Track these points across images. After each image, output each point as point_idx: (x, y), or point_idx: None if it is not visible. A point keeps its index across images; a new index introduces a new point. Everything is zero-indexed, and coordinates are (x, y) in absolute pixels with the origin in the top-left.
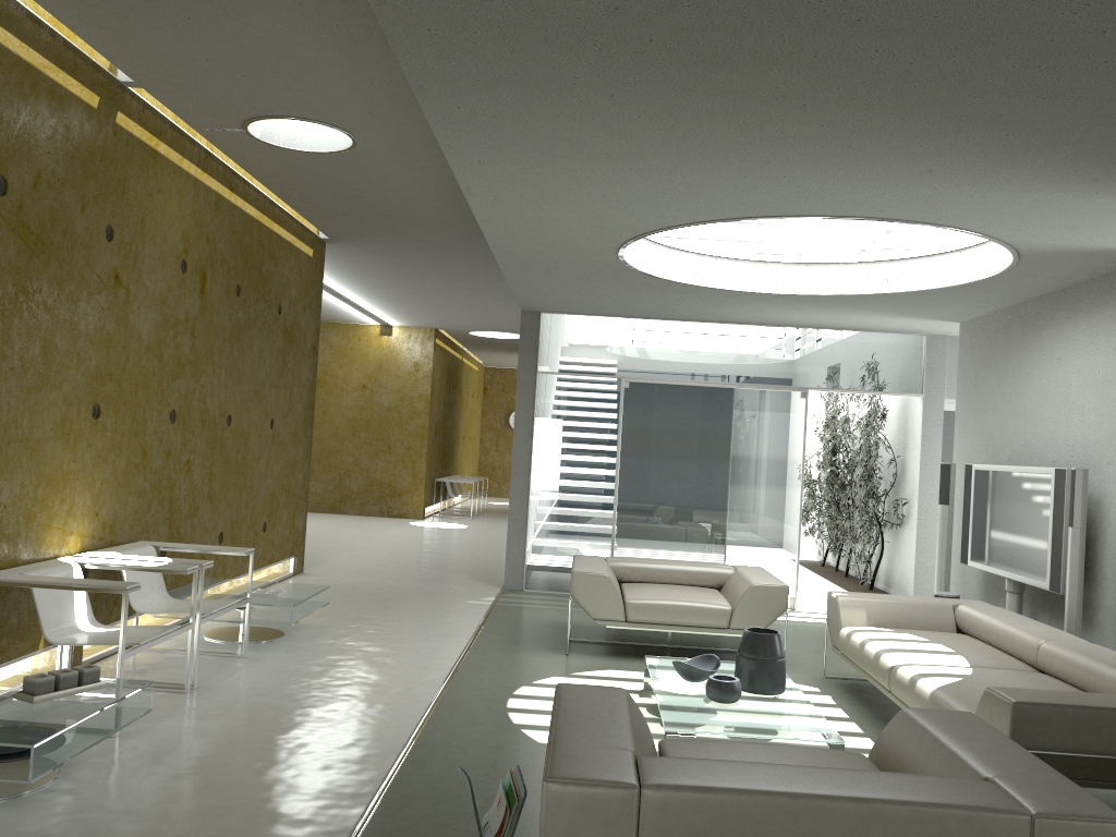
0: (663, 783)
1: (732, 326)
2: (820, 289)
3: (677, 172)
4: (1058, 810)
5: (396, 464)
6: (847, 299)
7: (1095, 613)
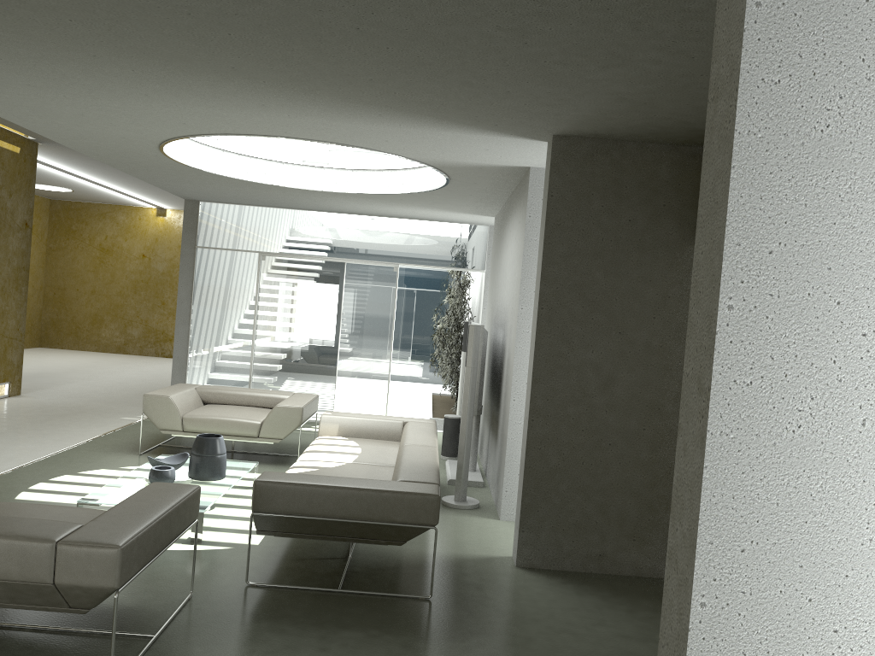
0: None
1: (345, 215)
2: (361, 189)
3: (100, 100)
4: (80, 539)
5: (168, 317)
6: (387, 197)
7: (498, 428)
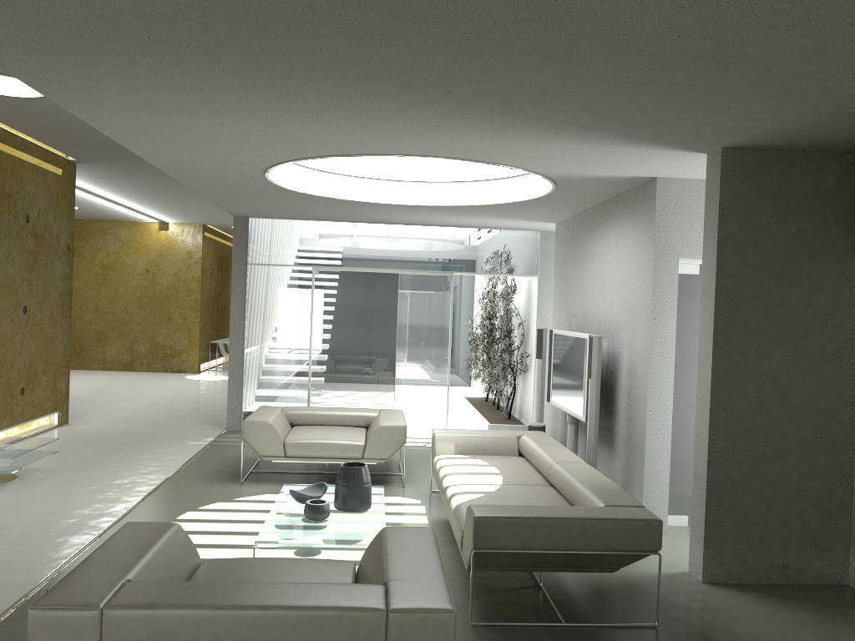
0: (121, 604)
1: (397, 226)
2: (439, 201)
3: (257, 125)
4: (409, 605)
5: (175, 331)
6: (462, 208)
7: (615, 437)
